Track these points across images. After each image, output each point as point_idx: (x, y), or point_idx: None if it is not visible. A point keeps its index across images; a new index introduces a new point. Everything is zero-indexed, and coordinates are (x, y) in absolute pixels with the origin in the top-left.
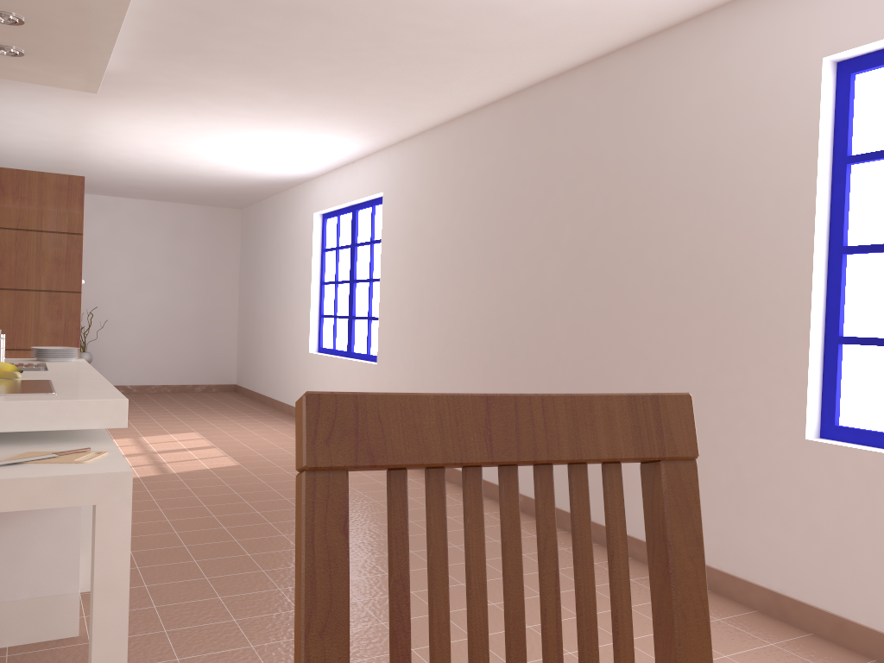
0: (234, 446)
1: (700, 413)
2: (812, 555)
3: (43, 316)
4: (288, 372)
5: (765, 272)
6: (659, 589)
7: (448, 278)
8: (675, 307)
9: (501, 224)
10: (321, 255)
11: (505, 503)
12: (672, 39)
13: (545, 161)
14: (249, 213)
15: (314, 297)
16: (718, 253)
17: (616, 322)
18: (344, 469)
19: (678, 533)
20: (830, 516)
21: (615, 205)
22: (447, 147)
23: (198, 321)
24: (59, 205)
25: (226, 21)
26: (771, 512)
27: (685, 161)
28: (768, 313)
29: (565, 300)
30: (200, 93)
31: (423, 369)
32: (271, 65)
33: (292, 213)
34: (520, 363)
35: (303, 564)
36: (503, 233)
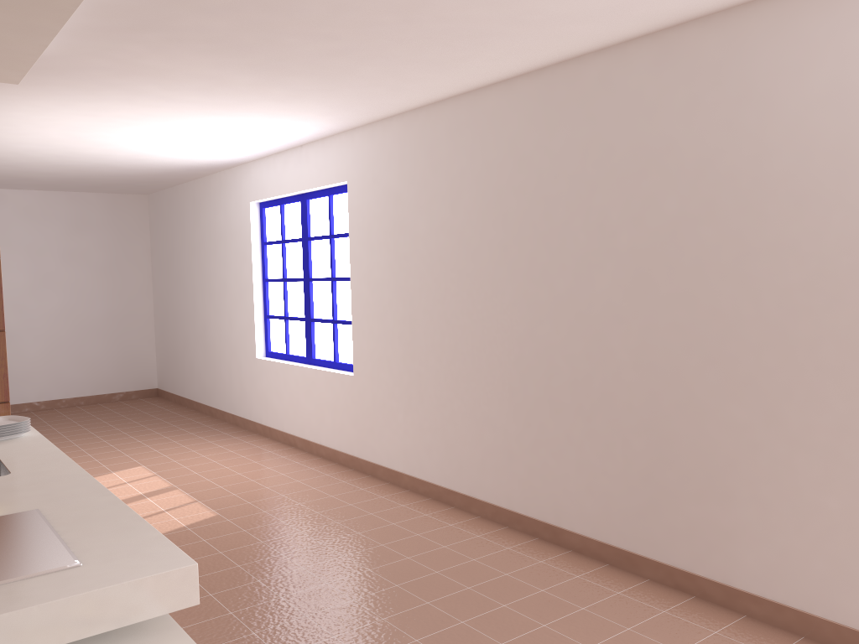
0: (197, 484)
1: (843, 456)
2: None
3: None
4: (229, 378)
5: None
6: None
7: (450, 283)
8: (797, 330)
9: (525, 224)
10: (261, 249)
11: None
12: (776, 8)
13: (586, 151)
14: (159, 199)
15: (257, 296)
16: None
17: (707, 344)
18: None
19: None
20: None
21: (697, 207)
22: (438, 131)
23: (109, 323)
24: None
25: None
26: None
27: (804, 157)
28: None
29: (627, 315)
30: (146, 78)
31: (421, 384)
32: (254, 43)
33: (219, 201)
34: (564, 384)
35: None
36: (529, 234)
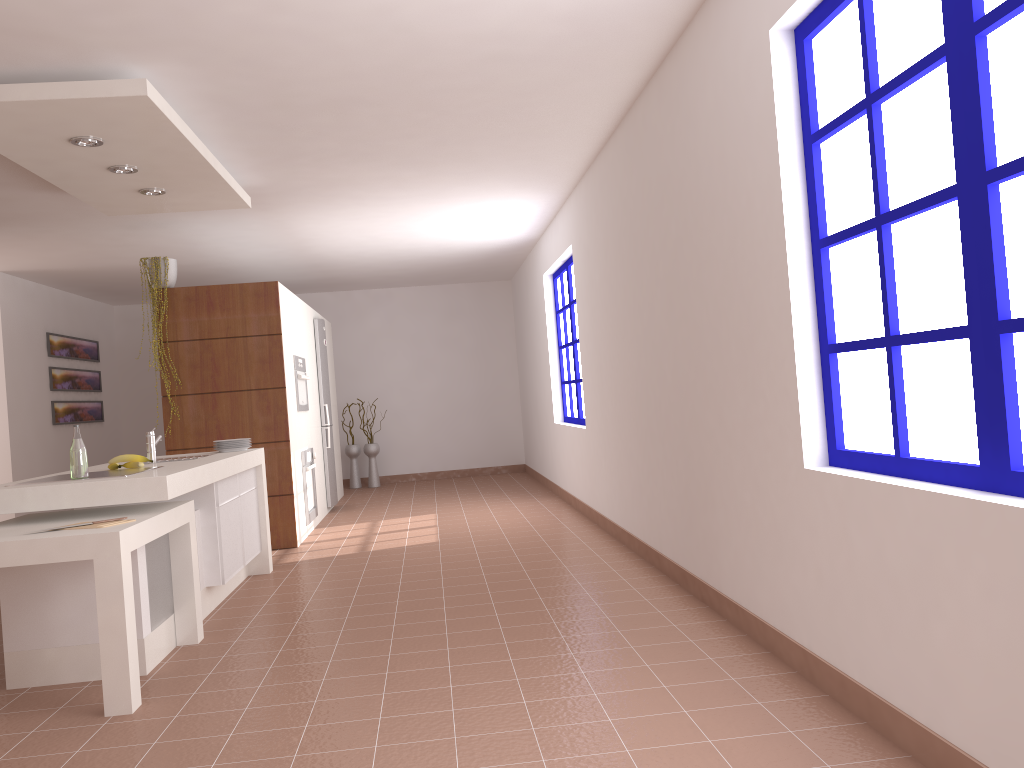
0: (454, 525)
1: (746, 450)
2: (821, 603)
3: (255, 412)
4: (547, 446)
5: (763, 281)
6: None
7: (610, 328)
8: (722, 333)
9: (629, 263)
10: (556, 319)
11: None
12: (691, 35)
13: (643, 188)
14: (514, 283)
15: (553, 363)
16: (738, 266)
17: (695, 356)
18: None
19: None
20: (826, 556)
21: (681, 227)
22: (596, 187)
23: (479, 402)
24: (258, 311)
25: (294, 126)
26: (794, 556)
27: (711, 169)
28: (770, 328)
29: (668, 338)
30: (346, 186)
31: (607, 429)
32: (371, 150)
33: (533, 278)
34: (653, 412)
35: None
36: (631, 272)
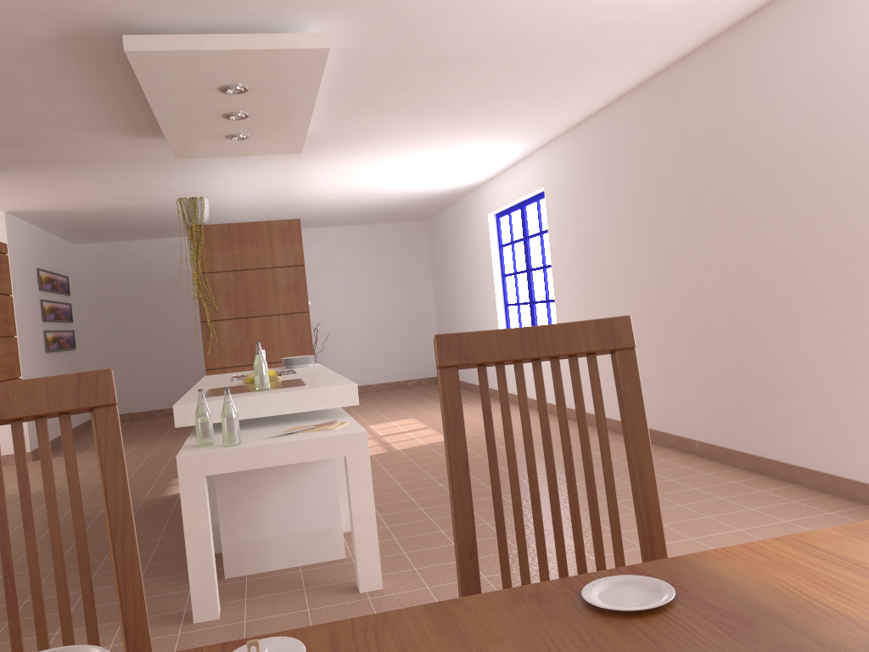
0: None
1: (842, 347)
2: None
3: (284, 334)
4: None
5: None
6: (622, 414)
7: (609, 256)
8: (808, 254)
9: (648, 201)
10: (499, 251)
11: (535, 377)
12: (773, 12)
13: (678, 138)
14: (434, 223)
15: (498, 289)
16: (839, 199)
17: (758, 274)
18: (456, 366)
19: (627, 384)
20: None
21: (743, 169)
22: (593, 138)
23: (402, 324)
24: (284, 245)
25: (390, 80)
26: None
27: (799, 121)
28: None
29: (712, 261)
30: (378, 135)
31: None
32: (430, 103)
33: (469, 217)
34: (681, 322)
35: (442, 406)
36: (651, 208)
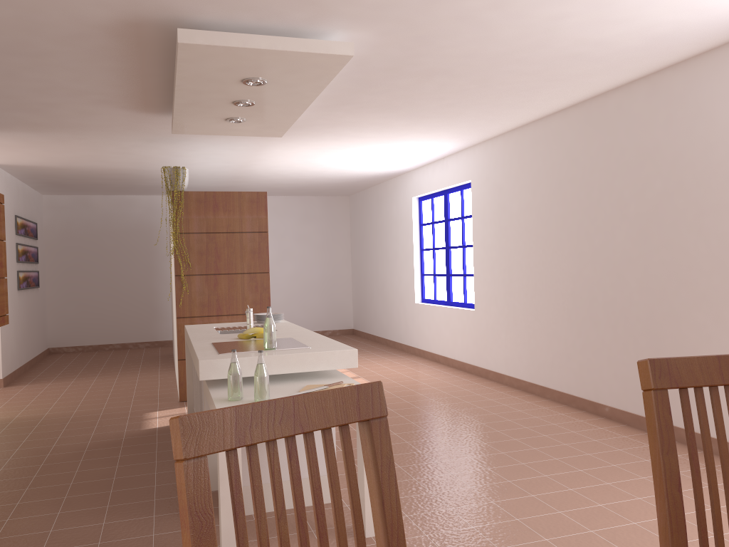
0: (373, 376)
1: None
2: None
3: (246, 290)
4: (398, 318)
5: None
6: None
7: (532, 243)
8: None
9: (575, 202)
10: (419, 229)
11: None
12: (713, 58)
13: (609, 152)
14: (356, 199)
15: (416, 261)
16: None
17: (680, 273)
18: (666, 388)
19: None
20: None
21: (672, 185)
22: (524, 144)
23: (323, 283)
24: (251, 213)
25: (378, 84)
26: None
27: None
28: None
29: (635, 258)
30: (345, 127)
31: (515, 313)
32: (401, 105)
33: (393, 198)
34: (599, 306)
35: (656, 426)
36: (577, 208)
